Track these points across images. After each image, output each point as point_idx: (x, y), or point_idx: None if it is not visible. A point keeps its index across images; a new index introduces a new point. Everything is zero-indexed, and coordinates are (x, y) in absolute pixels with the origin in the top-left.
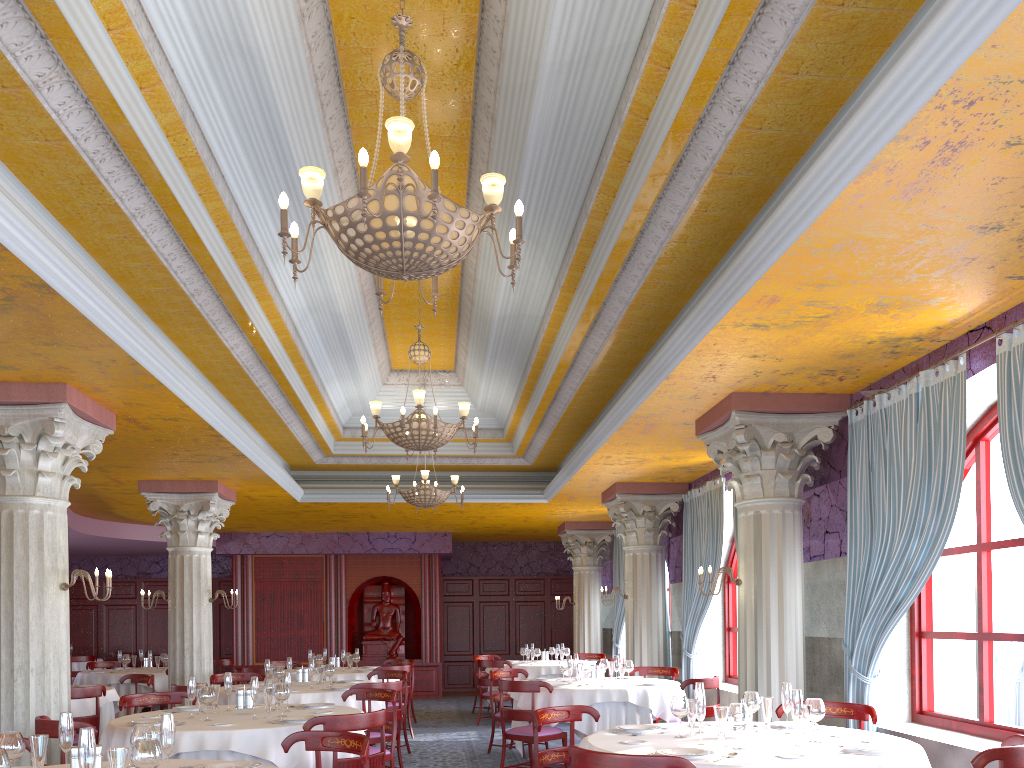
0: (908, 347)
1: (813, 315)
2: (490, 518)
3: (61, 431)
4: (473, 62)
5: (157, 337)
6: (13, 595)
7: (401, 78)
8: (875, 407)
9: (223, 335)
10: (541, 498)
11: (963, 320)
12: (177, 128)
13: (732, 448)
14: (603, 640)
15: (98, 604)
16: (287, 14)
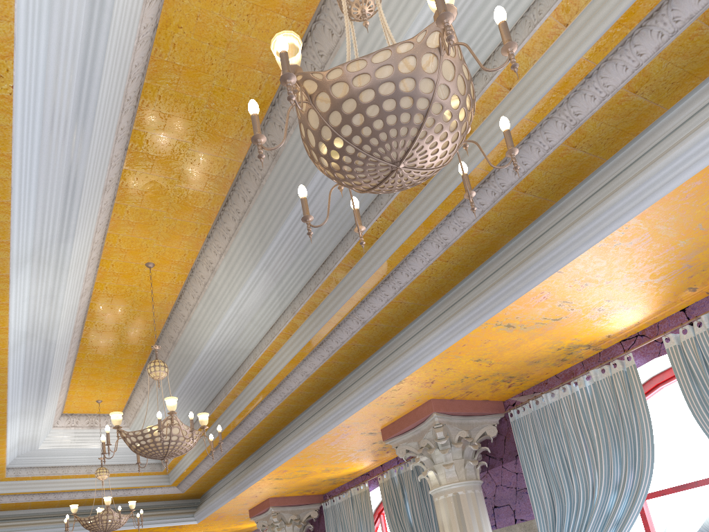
0: (575, 355)
1: (552, 317)
2: None
3: None
4: (268, 102)
5: None
6: None
7: None
8: (538, 404)
9: None
10: (192, 520)
11: (628, 329)
12: (3, 49)
13: (425, 445)
14: None
15: None
16: None
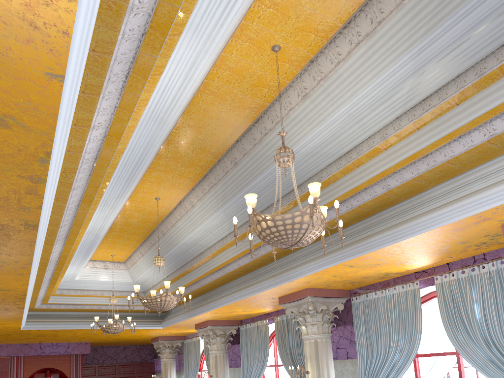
0: (390, 275)
1: (374, 264)
2: (122, 335)
3: None
4: (235, 139)
5: None
6: None
7: (290, 159)
8: (368, 297)
9: (55, 246)
10: (160, 326)
11: (418, 268)
12: (120, 151)
13: (302, 311)
14: None
15: None
16: (182, 108)
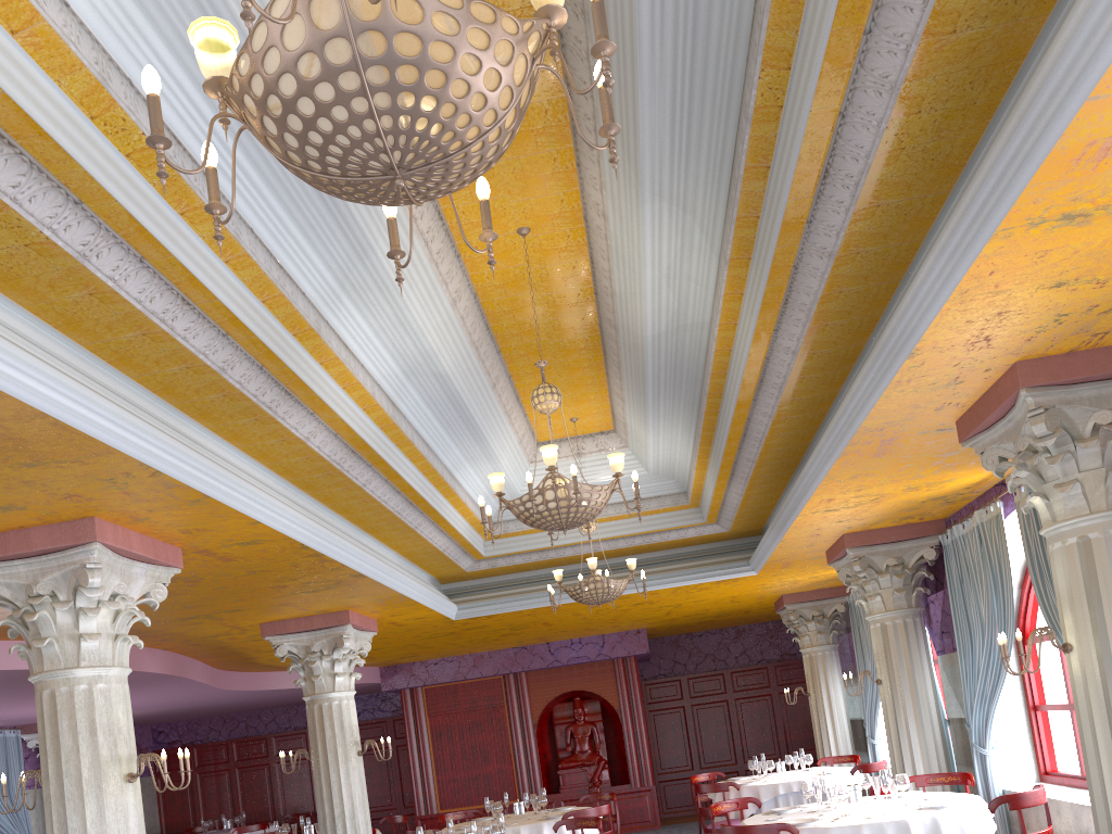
0: None
1: None
2: (688, 605)
3: (97, 579)
4: None
5: (207, 440)
6: (64, 799)
7: None
8: None
9: (288, 422)
10: (747, 570)
11: None
12: (101, 100)
13: (1024, 449)
14: (852, 734)
15: (269, 762)
16: None
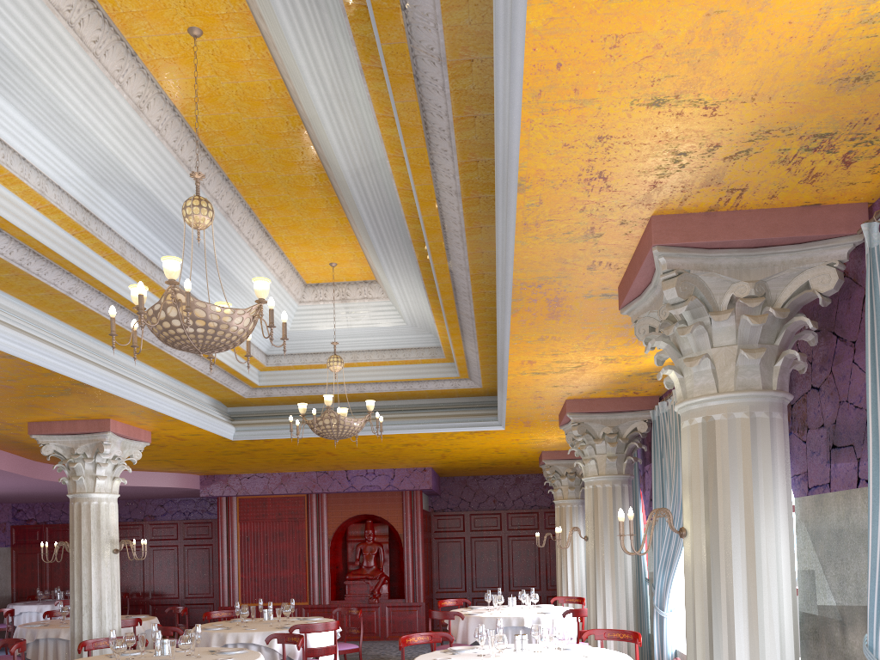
0: None
1: None
2: (457, 450)
3: None
4: None
5: None
6: None
7: None
8: None
9: None
10: (496, 425)
11: None
12: None
13: (666, 318)
14: None
15: None
16: None
